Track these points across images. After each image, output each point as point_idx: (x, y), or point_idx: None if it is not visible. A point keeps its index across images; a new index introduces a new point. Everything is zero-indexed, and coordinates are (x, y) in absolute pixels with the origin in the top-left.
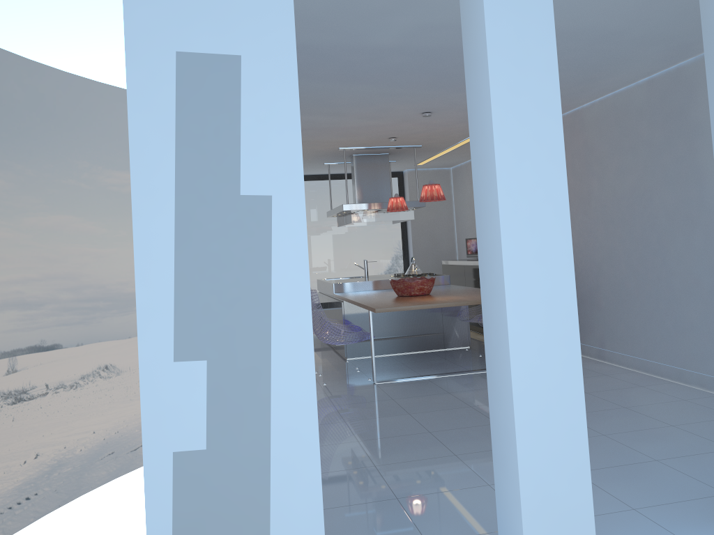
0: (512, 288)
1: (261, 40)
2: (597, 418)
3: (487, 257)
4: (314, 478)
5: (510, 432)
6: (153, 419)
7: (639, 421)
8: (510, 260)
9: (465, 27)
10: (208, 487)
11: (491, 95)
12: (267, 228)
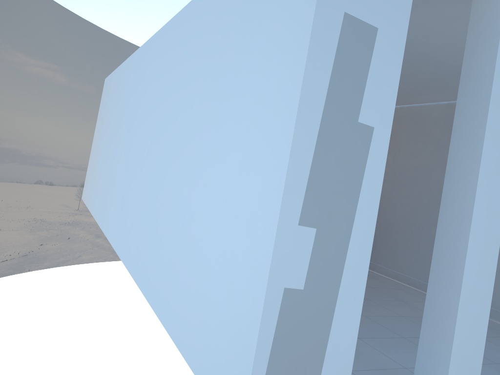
0: (475, 221)
1: (390, 22)
2: (390, 305)
3: (453, 198)
4: (356, 320)
5: (451, 309)
6: (277, 262)
7: (415, 311)
8: (477, 203)
9: (470, 51)
10: (298, 316)
11: (490, 100)
12: (367, 148)
